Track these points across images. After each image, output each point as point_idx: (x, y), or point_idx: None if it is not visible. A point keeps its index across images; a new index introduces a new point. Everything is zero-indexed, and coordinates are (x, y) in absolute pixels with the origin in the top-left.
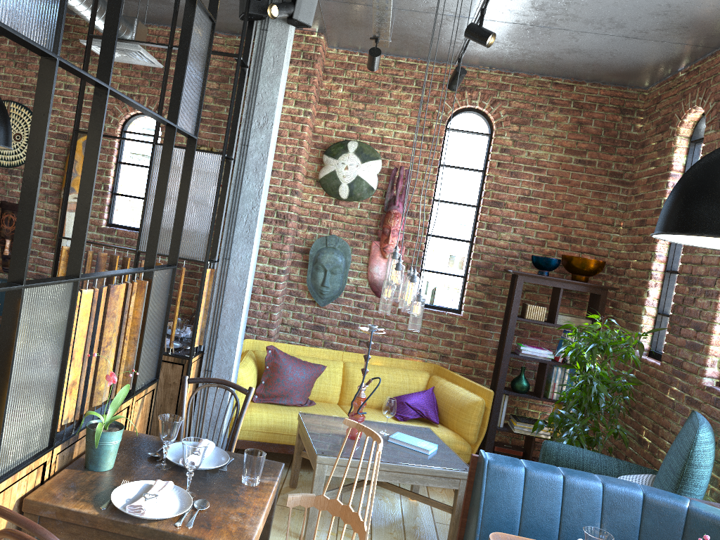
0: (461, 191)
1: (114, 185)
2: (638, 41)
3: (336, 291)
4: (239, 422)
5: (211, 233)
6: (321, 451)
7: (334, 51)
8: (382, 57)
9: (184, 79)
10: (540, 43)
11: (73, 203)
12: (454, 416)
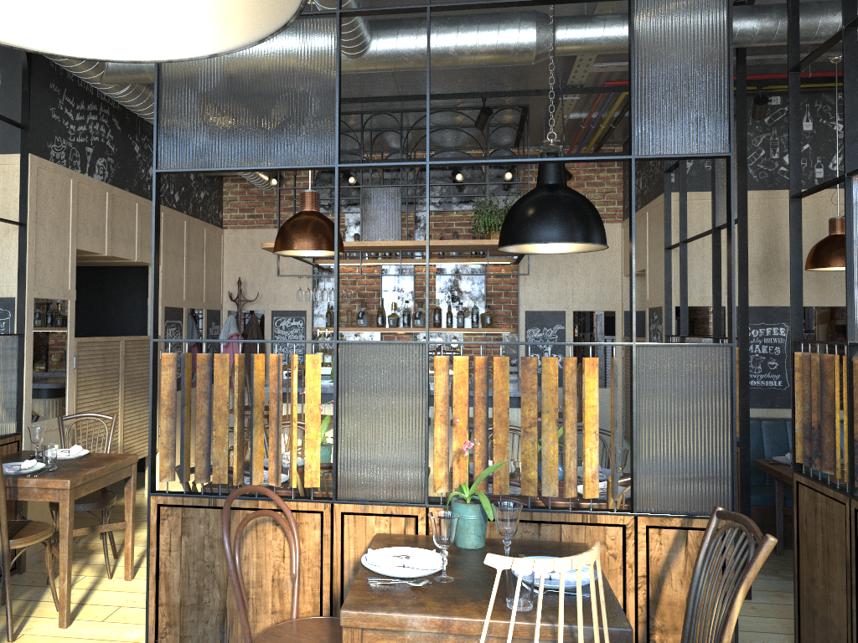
0: None
1: None
2: None
3: None
4: (736, 588)
5: None
6: None
7: None
8: None
9: (633, 96)
10: None
11: None
12: None
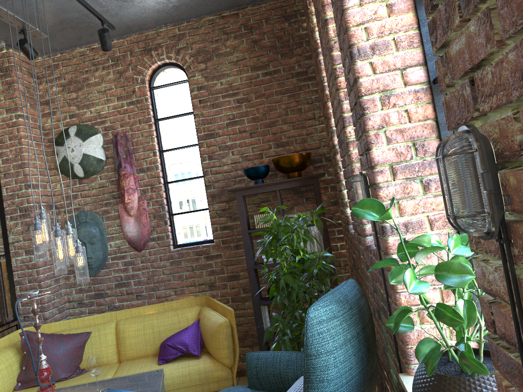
0: (182, 136)
1: None
2: None
3: (101, 258)
4: None
5: None
6: None
7: (40, 59)
8: (77, 49)
9: None
10: None
11: None
12: (210, 344)
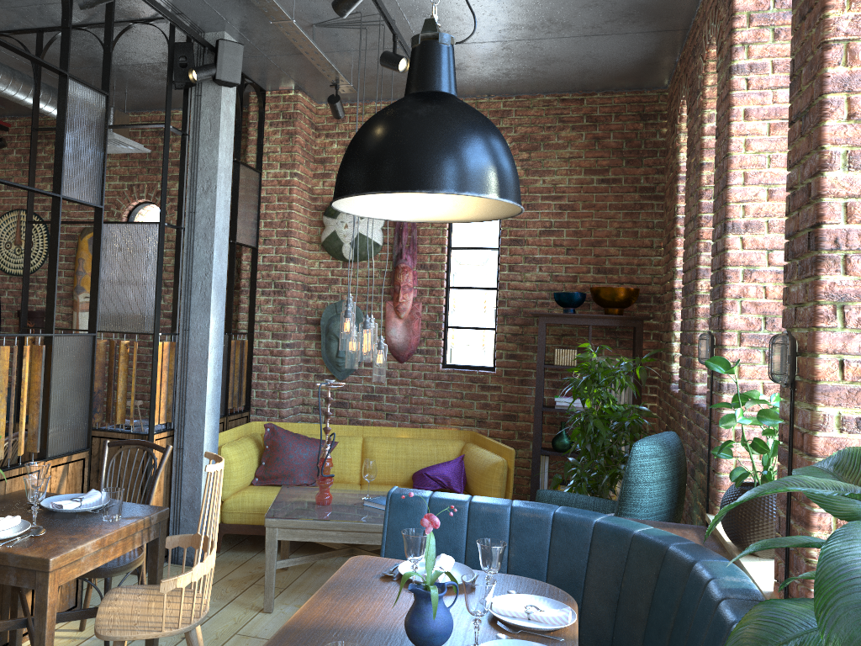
0: (479, 234)
1: None
2: (601, 38)
3: None
4: (154, 480)
5: (157, 303)
6: (272, 515)
7: (323, 106)
8: (373, 104)
9: (64, 151)
10: (510, 60)
11: (84, 303)
12: (477, 483)
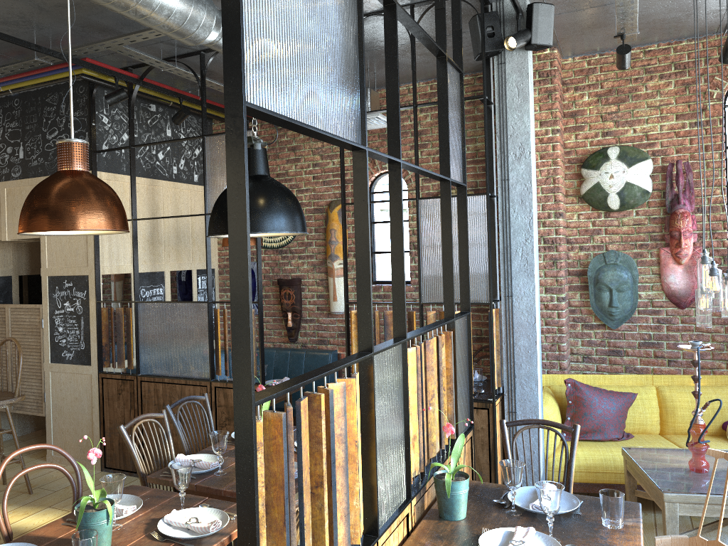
0: None
1: (372, 245)
2: None
3: (627, 310)
4: (571, 462)
5: (490, 273)
6: (667, 488)
7: (569, 61)
8: None
9: (449, 134)
10: None
11: (339, 269)
12: None
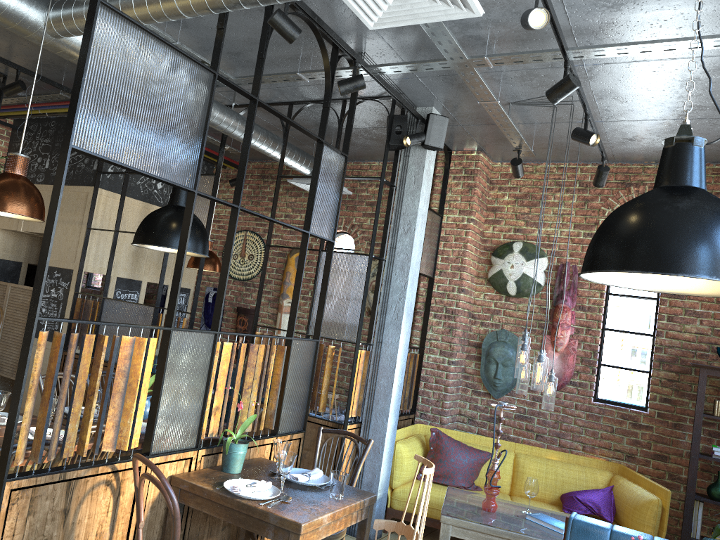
0: None
1: None
2: None
3: (509, 383)
4: (358, 466)
5: (361, 318)
6: (446, 512)
7: (498, 165)
8: (543, 164)
9: (315, 199)
10: None
11: (287, 306)
12: (629, 516)
